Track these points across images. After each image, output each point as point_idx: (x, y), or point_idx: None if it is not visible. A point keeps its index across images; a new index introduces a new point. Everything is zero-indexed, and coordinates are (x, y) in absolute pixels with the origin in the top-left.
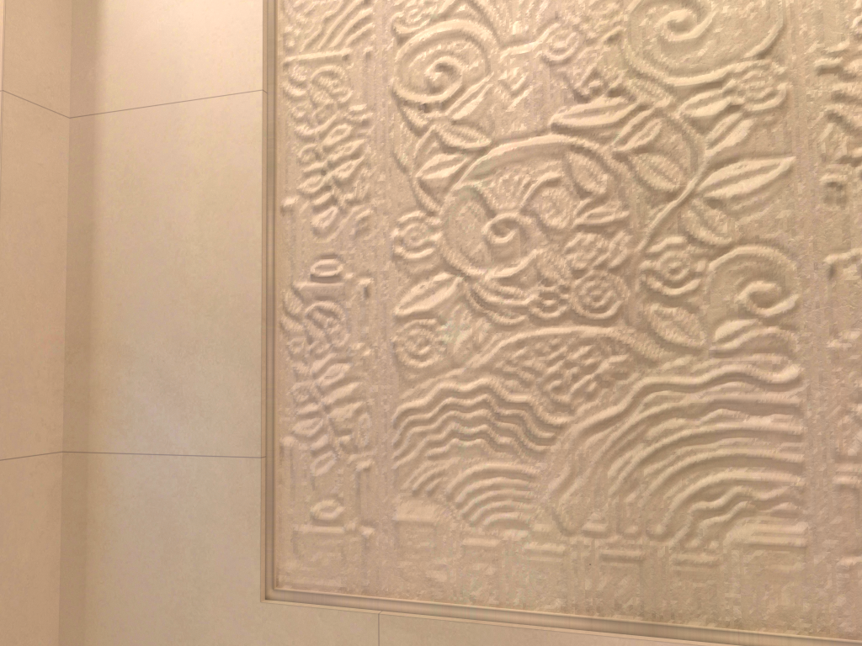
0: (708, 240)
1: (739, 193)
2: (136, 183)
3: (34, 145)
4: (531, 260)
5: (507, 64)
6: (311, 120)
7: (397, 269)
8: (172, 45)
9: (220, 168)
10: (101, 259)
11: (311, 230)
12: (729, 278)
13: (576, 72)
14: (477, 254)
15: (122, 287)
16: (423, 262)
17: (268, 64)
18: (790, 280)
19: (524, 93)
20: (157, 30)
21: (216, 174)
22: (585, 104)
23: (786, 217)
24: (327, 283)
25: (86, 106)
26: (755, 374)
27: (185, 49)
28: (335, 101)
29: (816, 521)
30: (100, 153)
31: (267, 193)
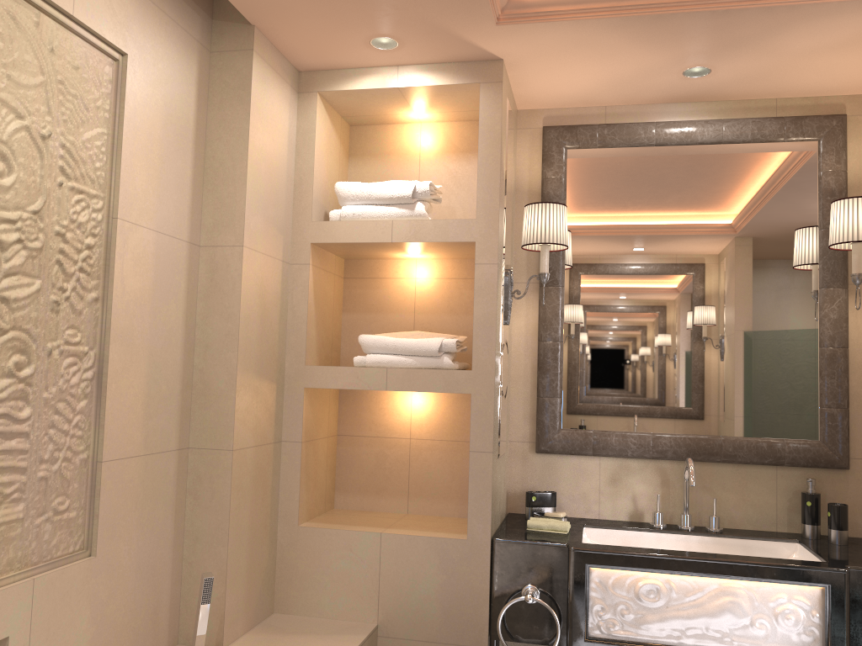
0: (0, 325)
1: (18, 297)
2: None
3: None
4: None
5: None
6: None
7: None
8: None
9: None
10: None
11: None
12: (6, 351)
13: None
14: None
15: None
16: None
17: None
18: (32, 355)
19: None
20: None
21: None
22: None
23: (35, 316)
24: None
25: None
26: (13, 414)
27: None
28: None
29: (28, 501)
30: None
31: None
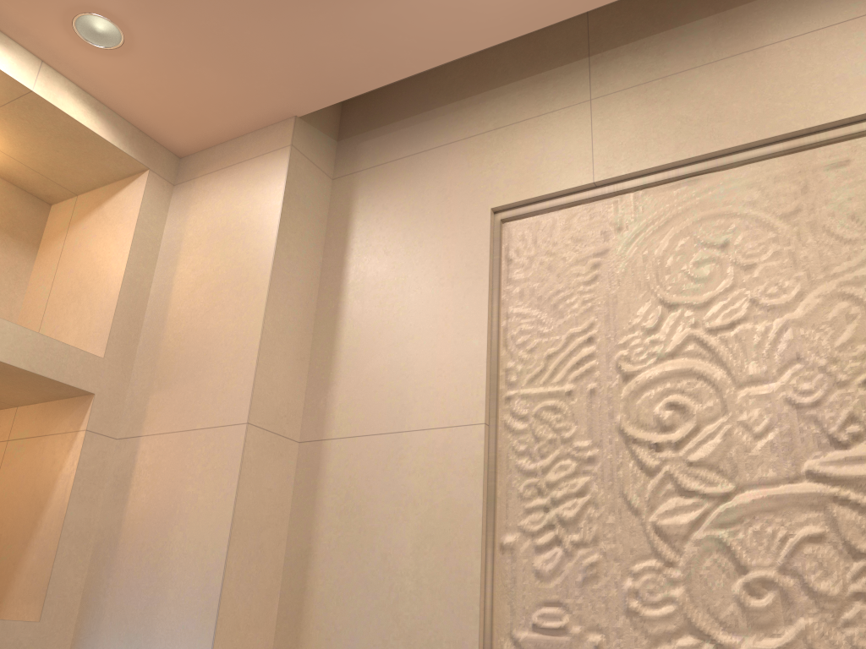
0: None
1: None
2: (355, 510)
3: (267, 470)
4: (799, 631)
5: (745, 404)
6: (533, 454)
7: (633, 626)
8: (399, 378)
9: (439, 500)
10: (314, 587)
11: (532, 571)
12: None
13: (828, 415)
14: (729, 617)
15: (332, 619)
16: (662, 620)
17: (490, 397)
18: None
19: (769, 436)
20: (386, 364)
21: (435, 506)
22: (844, 450)
23: None
24: (551, 636)
25: (315, 431)
26: None
27: (411, 381)
28: (558, 435)
29: None
30: (324, 477)
31: (486, 529)
